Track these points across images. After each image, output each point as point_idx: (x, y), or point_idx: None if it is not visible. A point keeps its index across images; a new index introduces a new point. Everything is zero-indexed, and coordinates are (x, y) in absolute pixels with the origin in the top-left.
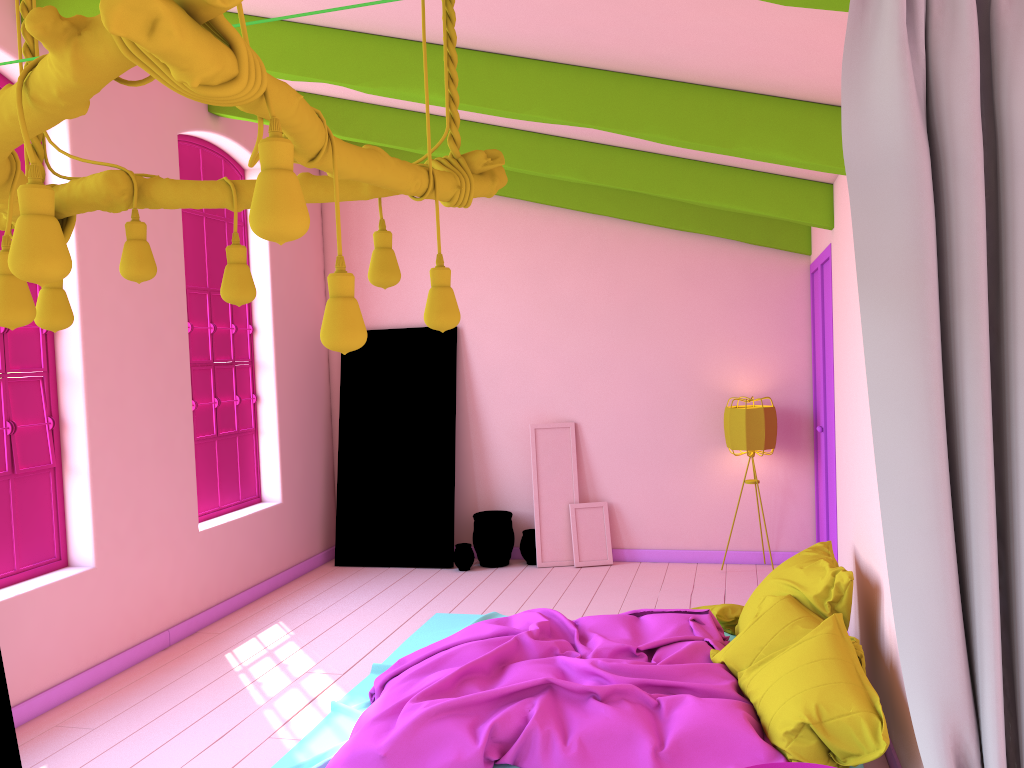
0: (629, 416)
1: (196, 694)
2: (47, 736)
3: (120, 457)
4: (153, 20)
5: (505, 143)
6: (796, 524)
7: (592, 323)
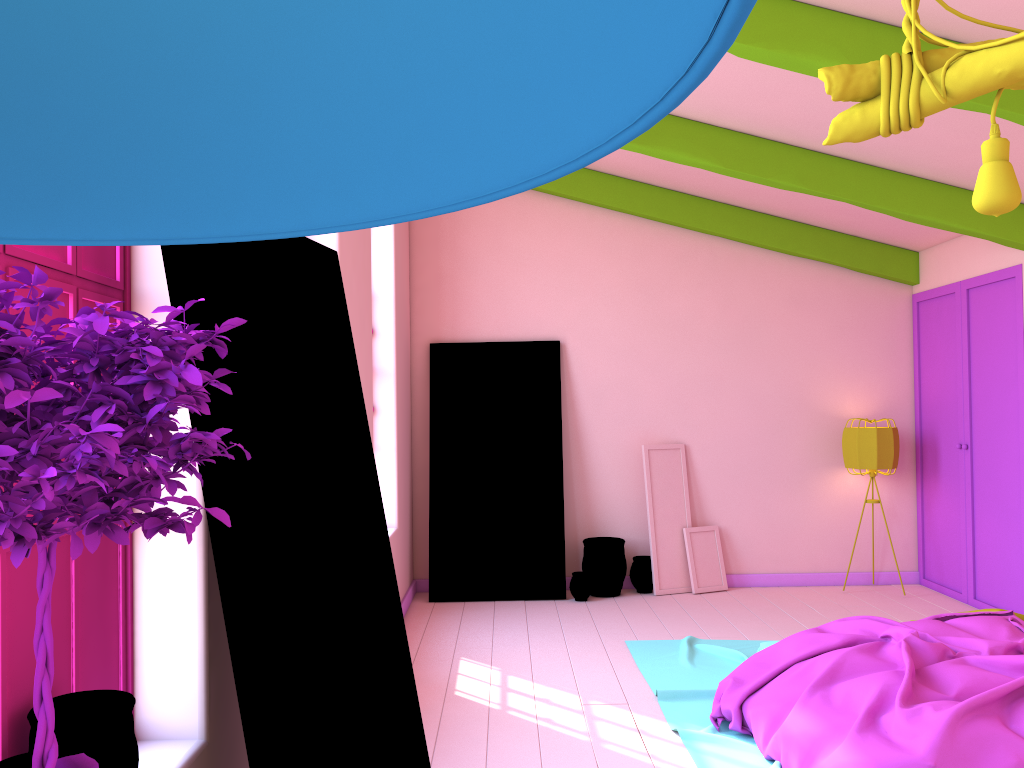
0: (739, 438)
1: (491, 735)
2: None
3: None
4: None
5: (720, 143)
6: (899, 544)
7: (703, 343)
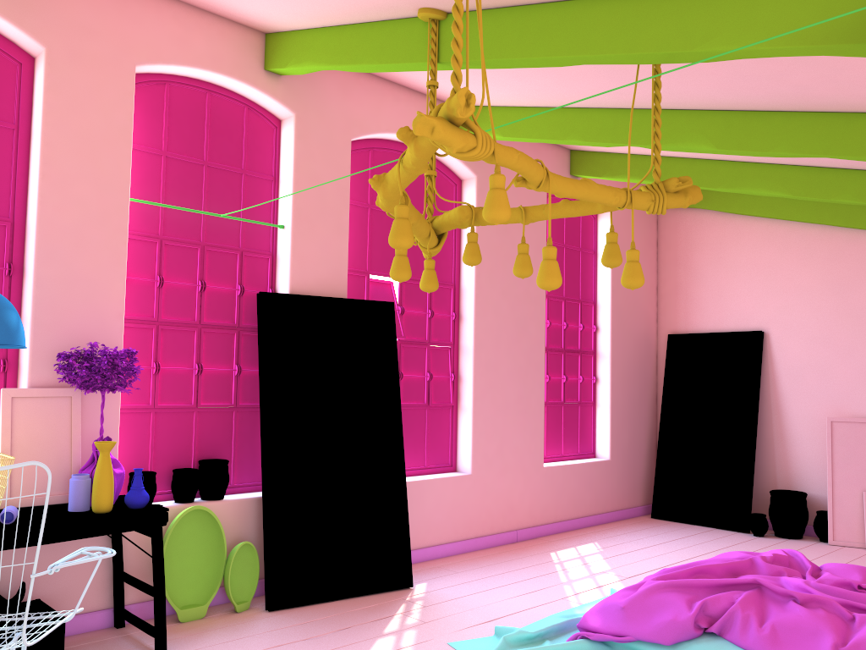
0: None
1: (524, 568)
2: (431, 570)
3: (492, 404)
4: (432, 127)
5: (789, 177)
6: None
7: None
